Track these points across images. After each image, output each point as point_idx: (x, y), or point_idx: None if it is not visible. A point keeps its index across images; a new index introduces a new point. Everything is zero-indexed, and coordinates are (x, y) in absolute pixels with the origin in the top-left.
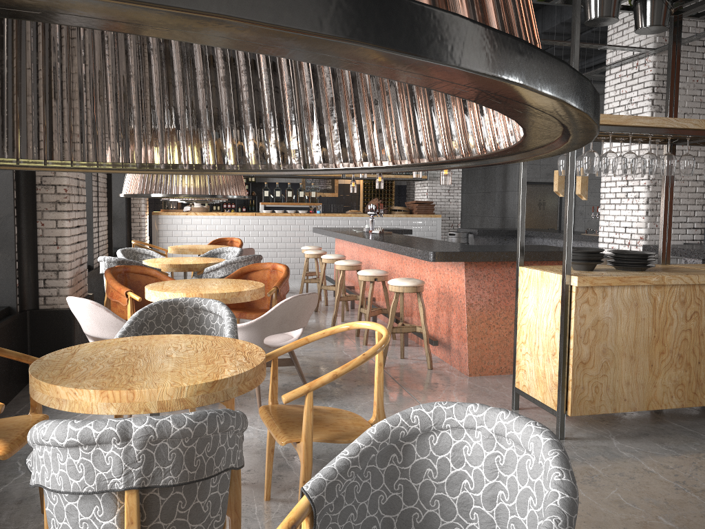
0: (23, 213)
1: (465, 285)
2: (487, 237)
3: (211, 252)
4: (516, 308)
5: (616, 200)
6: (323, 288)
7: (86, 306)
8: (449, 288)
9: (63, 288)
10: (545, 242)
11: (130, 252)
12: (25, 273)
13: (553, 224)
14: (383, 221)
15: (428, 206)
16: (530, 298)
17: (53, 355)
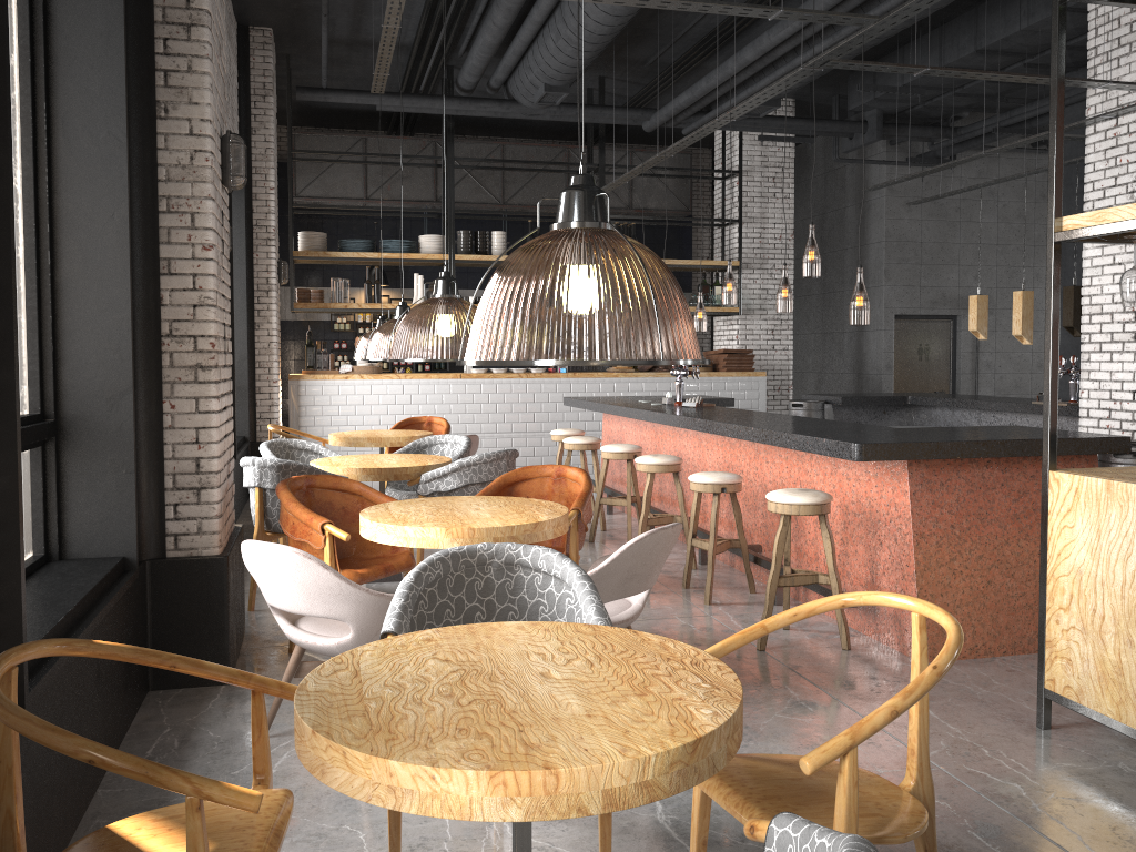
0: (140, 388)
1: (909, 501)
2: (854, 410)
3: (415, 444)
4: (1044, 546)
5: (1113, 346)
6: (605, 502)
7: (284, 558)
8: (872, 505)
9: (209, 520)
10: (957, 417)
11: (280, 447)
12: (142, 495)
13: (942, 384)
14: (670, 384)
15: (744, 359)
16: (1079, 529)
17: (320, 679)
